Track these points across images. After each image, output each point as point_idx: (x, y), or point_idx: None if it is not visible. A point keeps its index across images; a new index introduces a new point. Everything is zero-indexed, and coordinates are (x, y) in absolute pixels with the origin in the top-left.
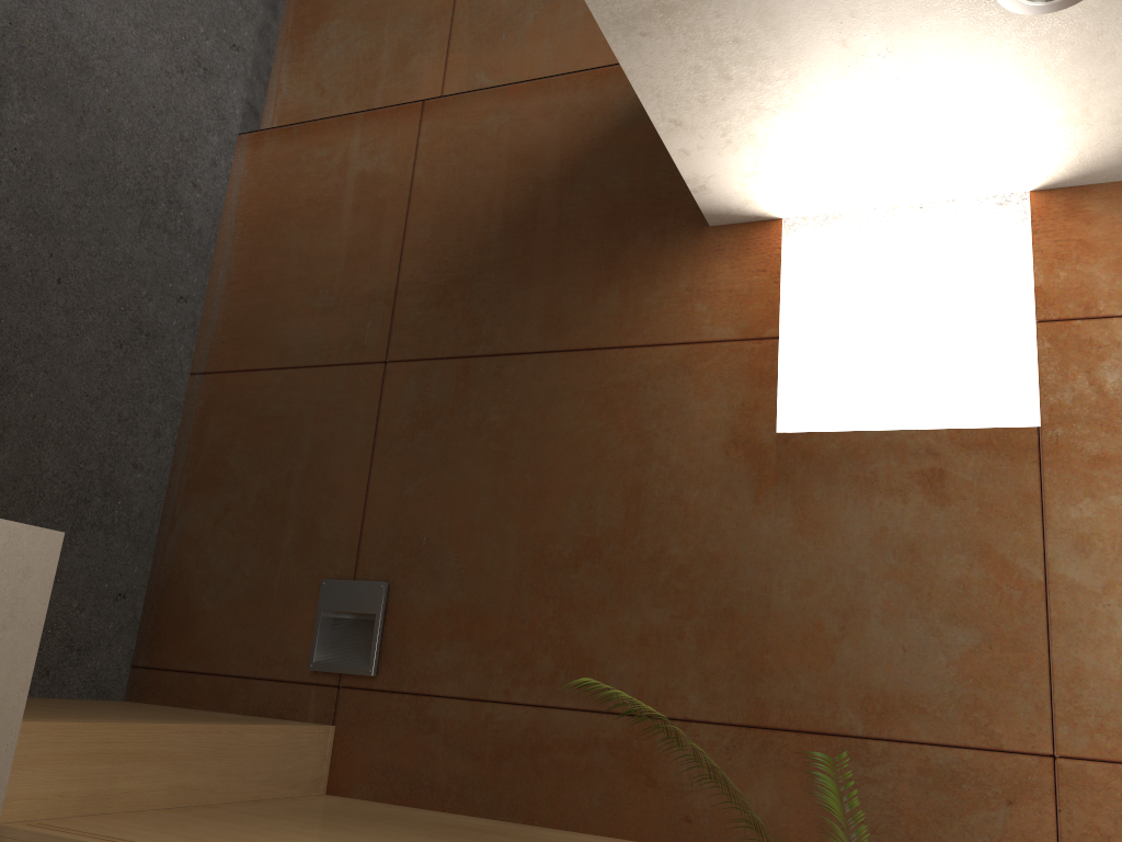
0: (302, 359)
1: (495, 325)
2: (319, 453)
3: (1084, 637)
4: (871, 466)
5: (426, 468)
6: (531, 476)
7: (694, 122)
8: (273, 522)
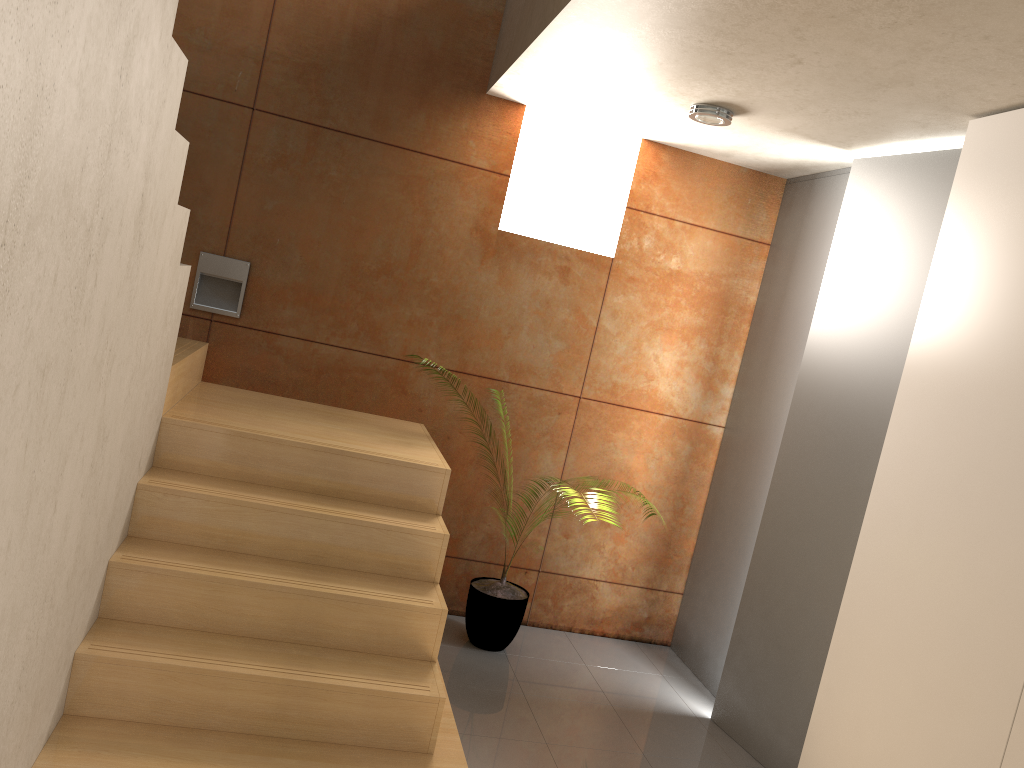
0: None
1: (340, 109)
2: (195, 161)
3: (604, 352)
4: (539, 258)
5: (282, 194)
6: (355, 218)
7: (527, 77)
8: None
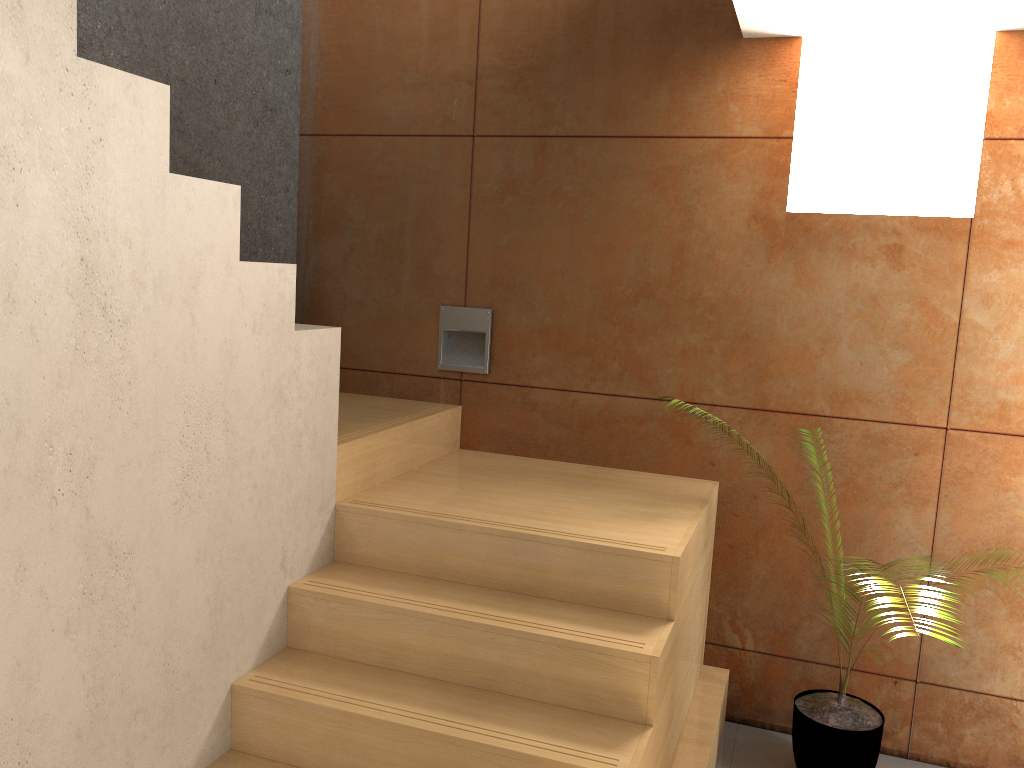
0: (400, 128)
1: (565, 110)
2: (424, 208)
3: (977, 359)
4: (852, 240)
5: (515, 225)
6: (599, 235)
7: None
8: (393, 261)
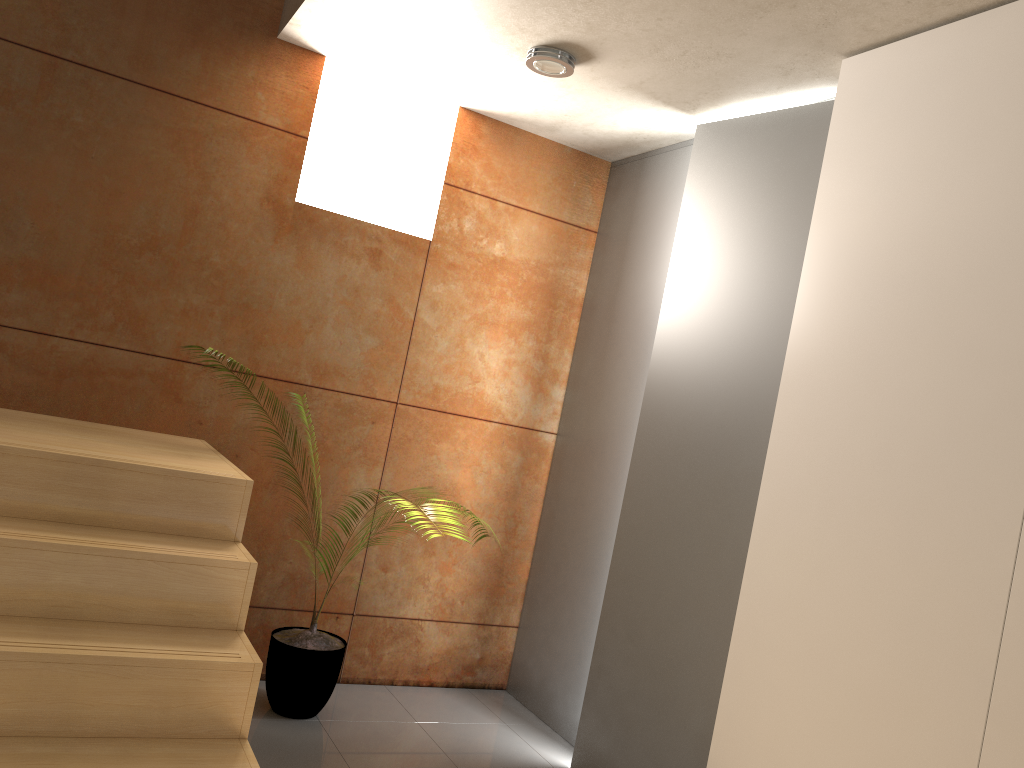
0: None
1: (86, 39)
2: None
3: (423, 350)
4: (345, 238)
5: (5, 141)
6: (109, 178)
7: (334, 6)
8: None
